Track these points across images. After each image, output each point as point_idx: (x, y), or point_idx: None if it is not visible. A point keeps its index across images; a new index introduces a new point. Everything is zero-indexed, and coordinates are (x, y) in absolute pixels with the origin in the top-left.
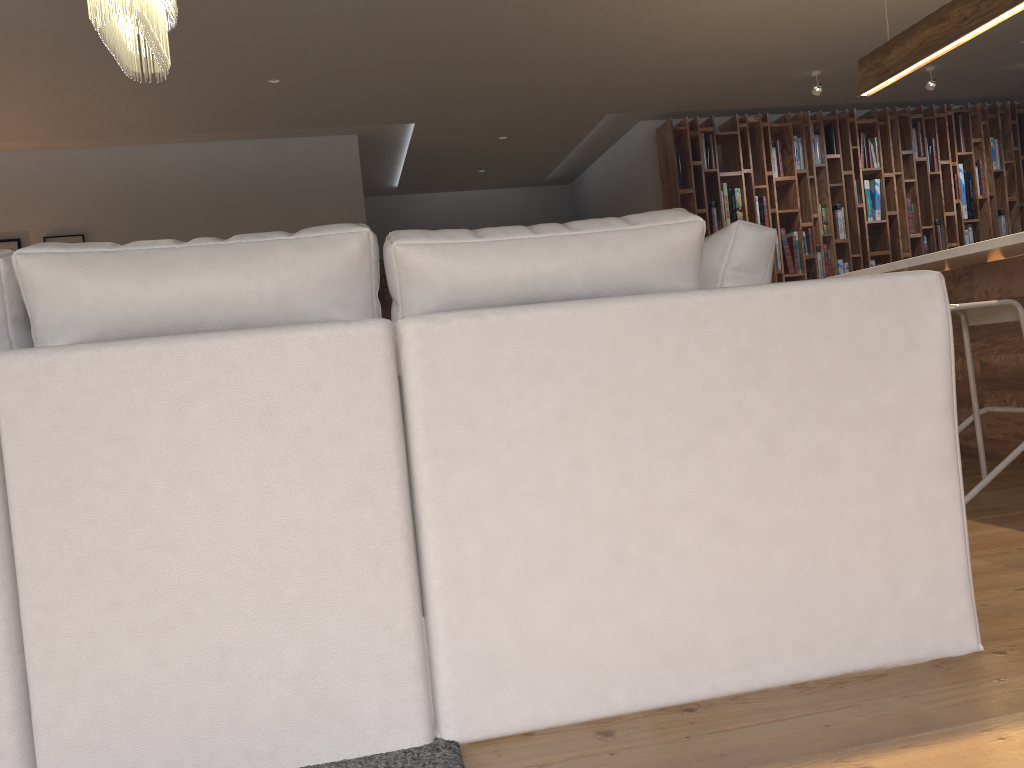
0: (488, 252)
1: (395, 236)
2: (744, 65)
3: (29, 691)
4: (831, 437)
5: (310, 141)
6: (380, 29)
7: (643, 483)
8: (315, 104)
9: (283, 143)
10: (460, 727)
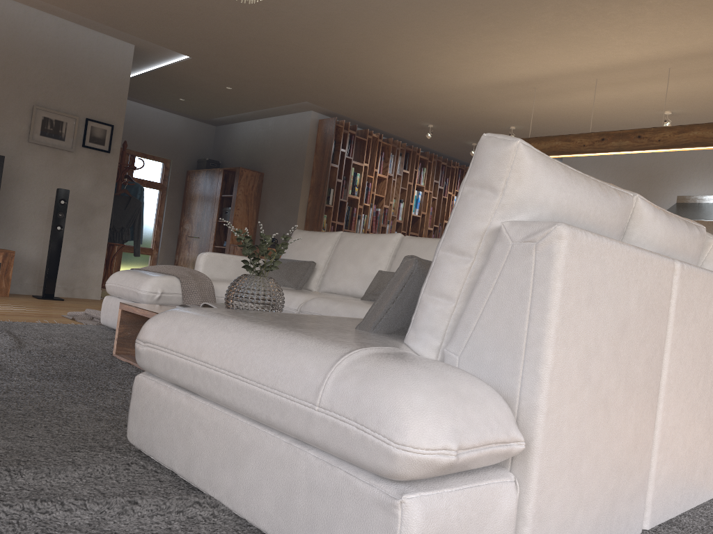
0: None
1: (706, 233)
2: (408, 108)
3: (651, 458)
4: None
5: (98, 35)
6: (268, 4)
7: None
8: (148, 19)
9: (76, 28)
10: None
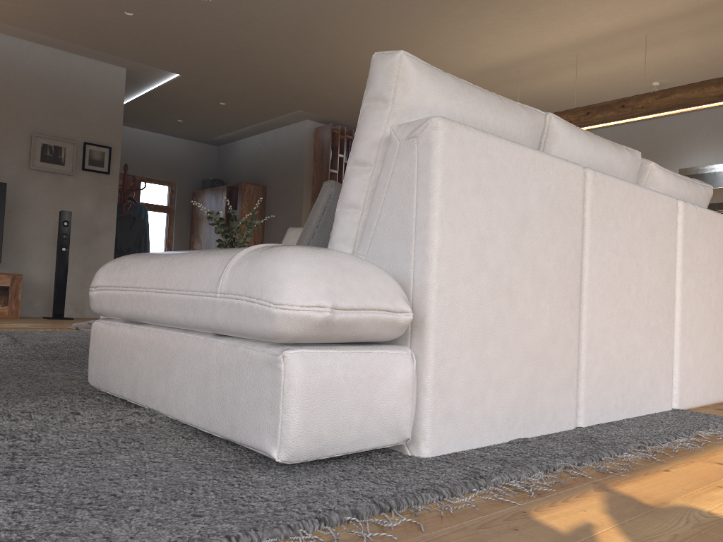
0: (675, 178)
1: (644, 159)
2: None
3: (579, 357)
4: None
5: (90, 61)
6: (244, 10)
7: (720, 298)
8: (134, 39)
9: (68, 56)
10: (679, 402)
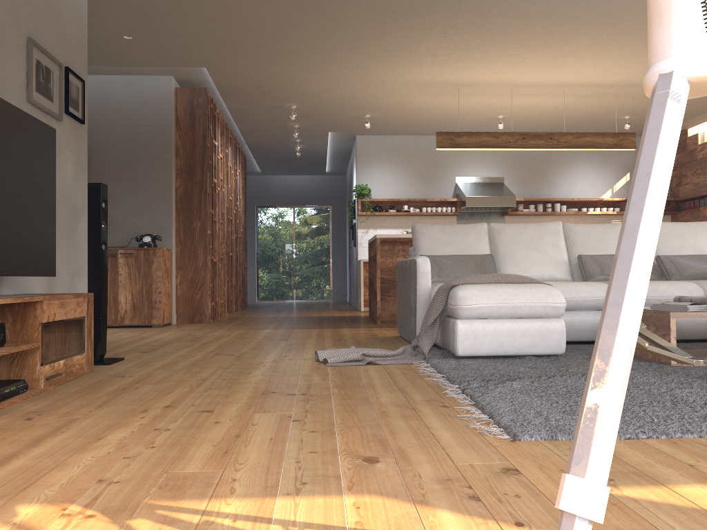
0: None
1: None
2: (309, 89)
3: None
4: None
5: None
6: None
7: None
8: None
9: None
10: None
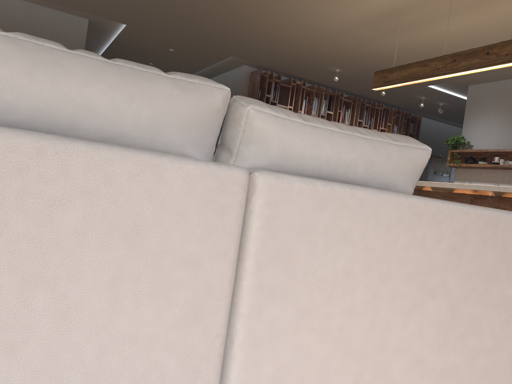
0: (312, 134)
1: (246, 100)
2: (309, 55)
3: None
4: (481, 312)
5: (58, 13)
6: None
7: (382, 330)
8: None
9: (41, 9)
10: None
